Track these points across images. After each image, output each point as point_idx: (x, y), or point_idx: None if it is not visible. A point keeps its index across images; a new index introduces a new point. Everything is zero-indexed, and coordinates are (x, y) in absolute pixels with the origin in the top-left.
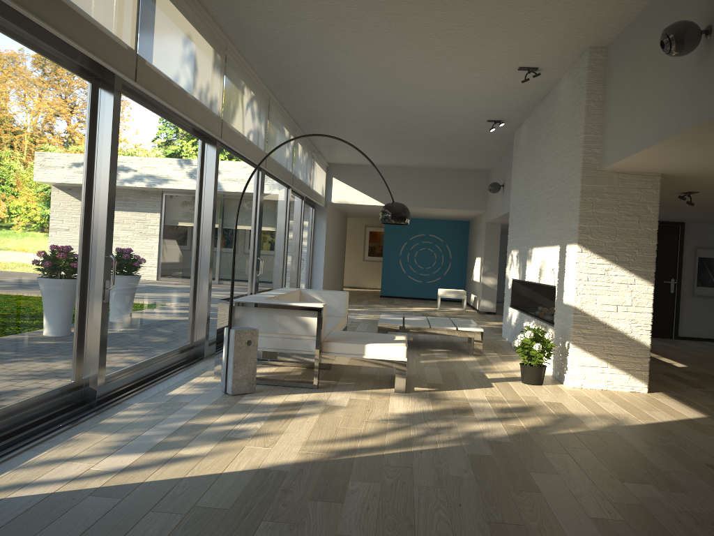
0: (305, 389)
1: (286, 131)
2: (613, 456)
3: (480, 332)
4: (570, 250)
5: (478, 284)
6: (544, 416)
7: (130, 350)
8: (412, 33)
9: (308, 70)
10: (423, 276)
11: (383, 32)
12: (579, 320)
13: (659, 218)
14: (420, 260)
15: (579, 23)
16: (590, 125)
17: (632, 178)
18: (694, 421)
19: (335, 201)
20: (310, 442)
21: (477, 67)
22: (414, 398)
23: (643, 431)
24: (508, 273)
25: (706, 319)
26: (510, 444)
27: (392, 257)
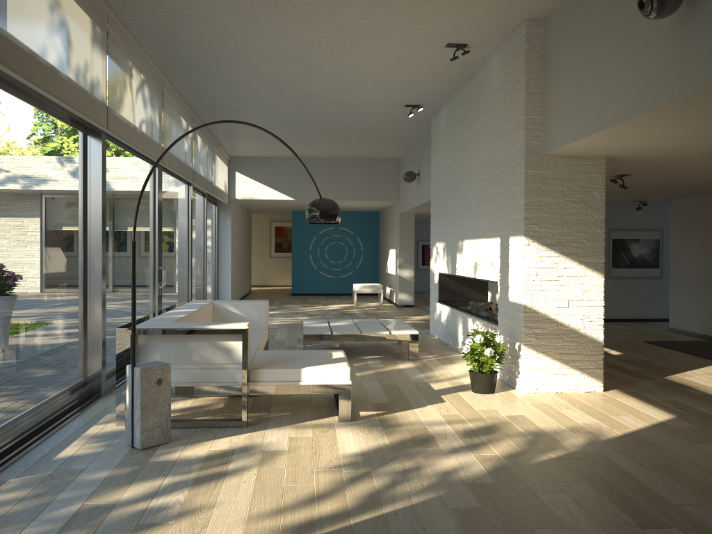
0: (232, 429)
1: (184, 121)
2: (613, 489)
3: (415, 335)
4: (514, 242)
5: (394, 277)
6: (514, 437)
7: (1, 405)
8: (332, 2)
9: (208, 49)
10: (335, 270)
11: (298, 0)
12: (530, 319)
13: None
14: (331, 255)
15: None
16: (531, 106)
17: (576, 162)
18: (668, 425)
19: (239, 197)
20: (253, 516)
21: (401, 44)
22: (363, 427)
23: (625, 446)
24: (433, 266)
25: (622, 300)
26: (494, 486)
27: (301, 252)
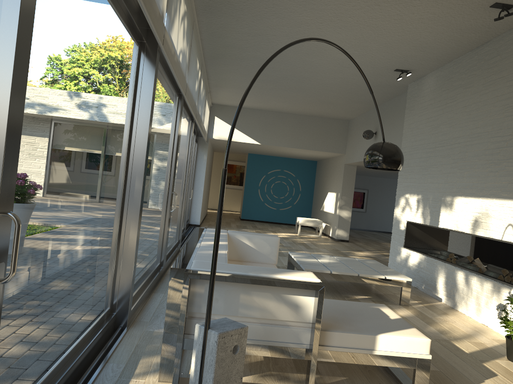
0: None
1: (198, 63)
2: None
3: (408, 282)
4: None
5: (332, 215)
6: None
7: (35, 363)
8: None
9: None
10: (277, 204)
11: None
12: None
13: None
14: (275, 191)
15: None
16: None
17: None
18: None
19: (215, 137)
20: None
21: None
22: None
23: None
24: (399, 214)
25: None
26: None
27: (252, 187)
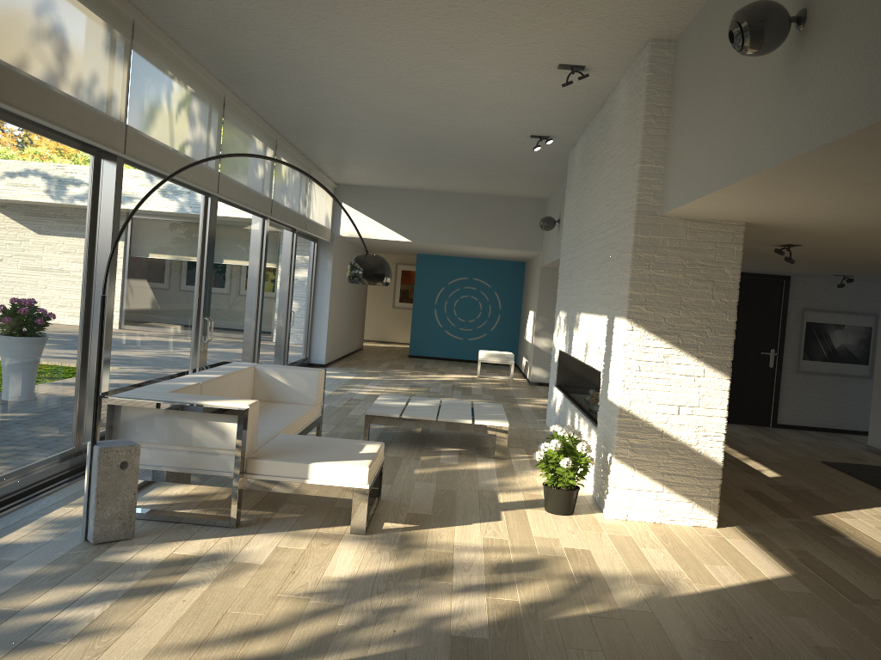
0: (216, 530)
1: (259, 142)
2: None
3: (504, 427)
4: (618, 325)
5: (530, 346)
6: (556, 579)
7: None
8: (398, 10)
9: (268, 59)
10: (464, 331)
11: (355, 6)
12: (626, 426)
13: (757, 270)
14: (460, 311)
15: (631, 3)
16: (650, 152)
17: (704, 227)
18: (772, 585)
19: (344, 234)
20: (163, 648)
21: (501, 62)
22: (375, 544)
23: (693, 609)
24: (555, 340)
25: (813, 403)
26: (483, 645)
27: (425, 306)
